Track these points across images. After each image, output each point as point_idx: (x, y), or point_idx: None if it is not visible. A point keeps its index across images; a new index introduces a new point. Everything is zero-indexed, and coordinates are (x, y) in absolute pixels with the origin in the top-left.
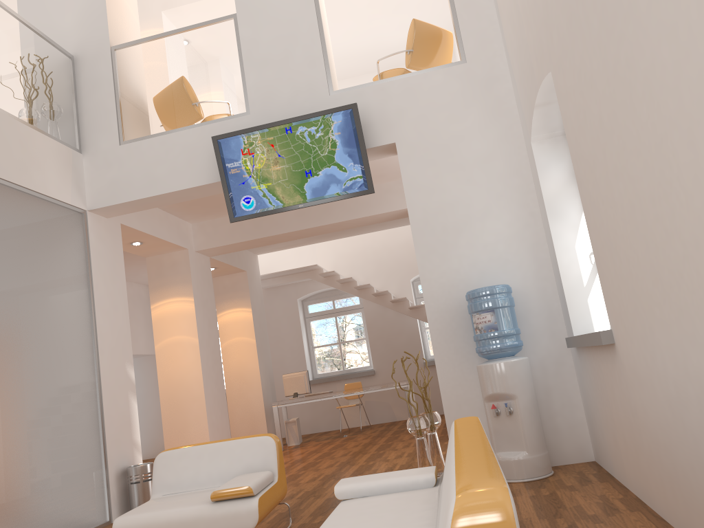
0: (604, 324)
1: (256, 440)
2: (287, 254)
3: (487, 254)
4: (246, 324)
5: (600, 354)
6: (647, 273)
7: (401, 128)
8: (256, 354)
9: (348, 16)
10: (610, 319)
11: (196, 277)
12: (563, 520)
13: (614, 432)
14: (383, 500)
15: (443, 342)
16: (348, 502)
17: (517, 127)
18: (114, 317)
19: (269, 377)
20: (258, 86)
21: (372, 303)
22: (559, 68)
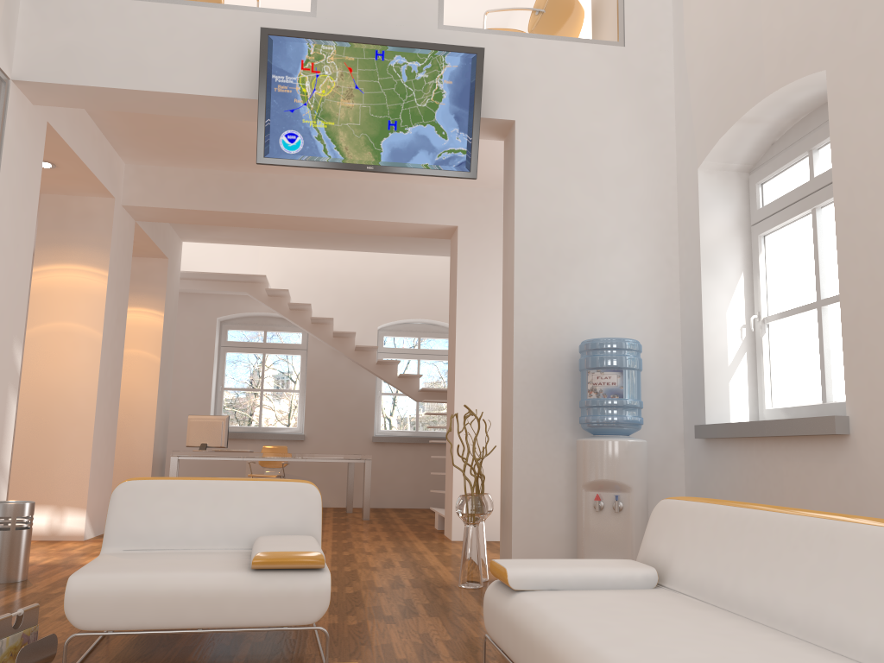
0: (743, 417)
1: (290, 486)
2: (215, 253)
3: (606, 299)
4: (151, 333)
5: (787, 449)
6: None
7: (526, 104)
8: (157, 379)
9: None
10: (850, 402)
11: (117, 243)
12: None
13: None
14: (605, 597)
15: (529, 402)
16: (541, 595)
17: (670, 148)
18: (13, 261)
19: (164, 416)
20: None
21: (321, 346)
22: (861, 64)
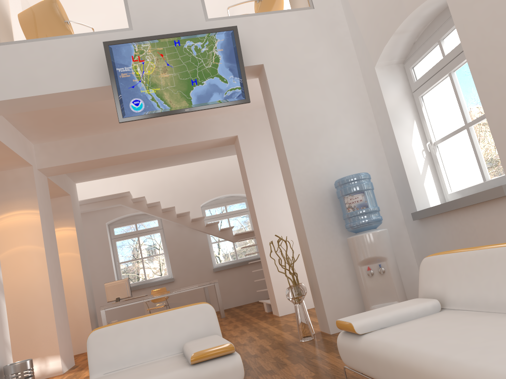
0: (436, 201)
1: (195, 308)
2: (96, 186)
3: (341, 154)
4: (70, 241)
5: (474, 212)
6: None
7: (267, 53)
8: (81, 266)
9: None
10: None
11: (40, 192)
12: None
13: None
14: (418, 324)
15: (313, 223)
16: (379, 333)
17: (354, 60)
18: None
19: (90, 287)
20: (140, 7)
21: (170, 224)
22: None
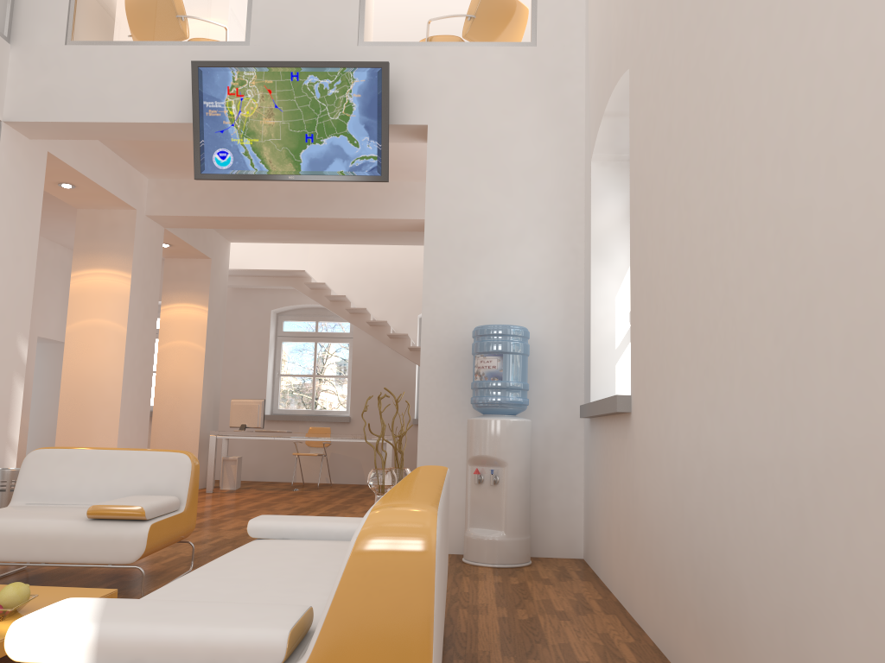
0: None
1: (166, 456)
2: (269, 251)
3: (511, 288)
4: (197, 326)
5: (613, 426)
6: (682, 324)
7: (438, 109)
8: (203, 366)
9: None
10: (632, 382)
11: (141, 249)
12: (524, 612)
13: (610, 523)
14: (306, 544)
15: (434, 385)
16: (262, 542)
17: (579, 140)
18: (13, 271)
19: (213, 400)
20: (268, 11)
21: (365, 334)
22: (639, 64)
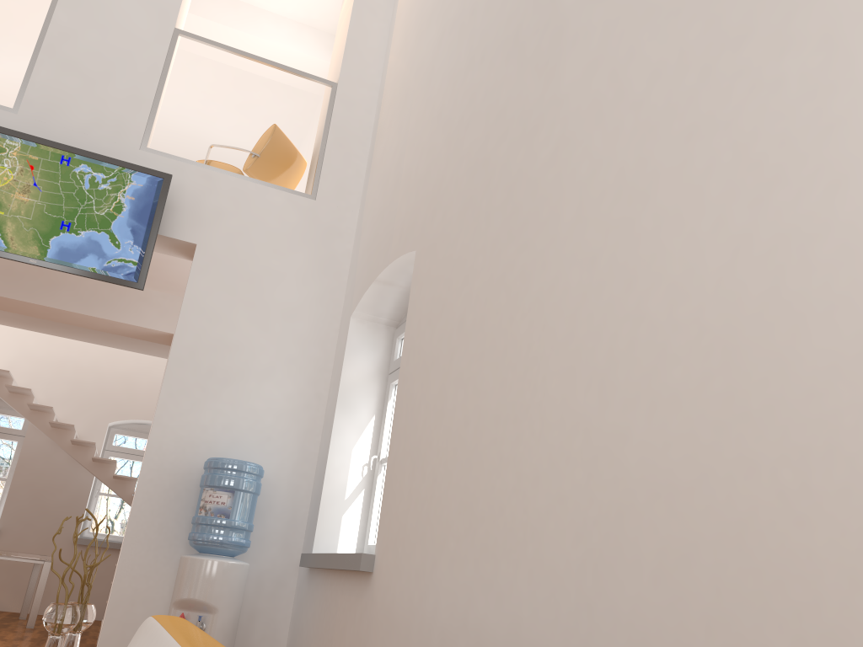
0: (350, 550)
1: None
2: None
3: (250, 422)
4: None
5: (344, 582)
6: (456, 499)
7: (211, 232)
8: None
9: (205, 78)
10: (378, 542)
11: None
12: None
13: None
14: None
15: (148, 513)
16: None
17: (340, 294)
18: None
19: None
20: (48, 88)
21: (41, 435)
22: (430, 251)
